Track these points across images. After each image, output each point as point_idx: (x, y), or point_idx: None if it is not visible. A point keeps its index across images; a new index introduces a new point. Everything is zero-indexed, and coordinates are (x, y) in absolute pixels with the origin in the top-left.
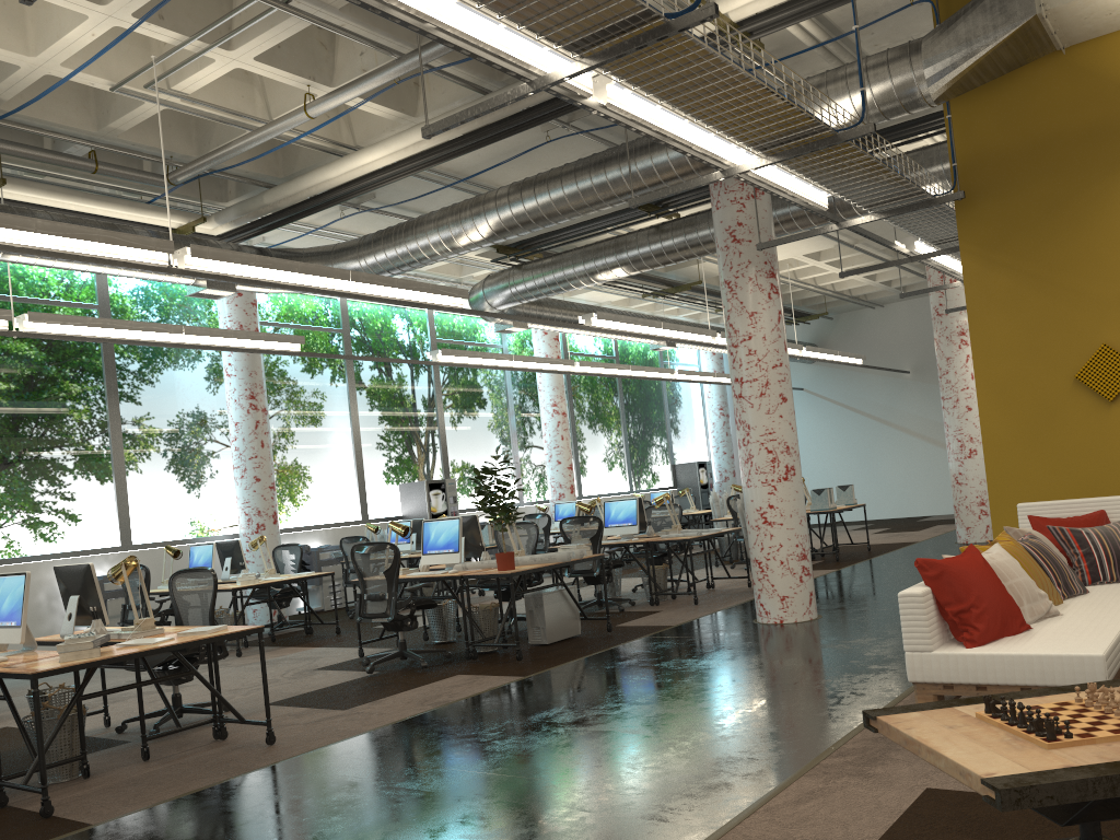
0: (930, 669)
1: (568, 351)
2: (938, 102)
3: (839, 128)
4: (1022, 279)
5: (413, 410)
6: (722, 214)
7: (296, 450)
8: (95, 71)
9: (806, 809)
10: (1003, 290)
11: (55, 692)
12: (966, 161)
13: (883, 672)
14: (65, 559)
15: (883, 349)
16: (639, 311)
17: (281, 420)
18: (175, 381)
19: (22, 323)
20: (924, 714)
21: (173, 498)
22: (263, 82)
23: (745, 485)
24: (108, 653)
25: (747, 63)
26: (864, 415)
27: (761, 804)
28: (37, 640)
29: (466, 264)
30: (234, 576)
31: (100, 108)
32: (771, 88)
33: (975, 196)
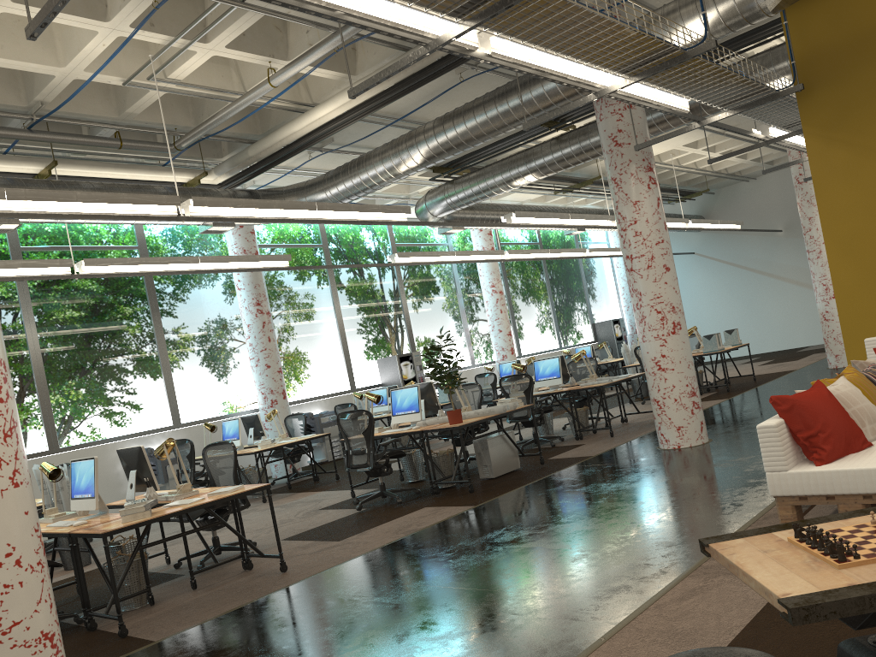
0: (787, 485)
1: (500, 242)
2: (775, 12)
3: (693, 44)
4: (857, 151)
5: (383, 301)
6: (605, 124)
7: (296, 340)
8: (110, 72)
9: (688, 605)
10: (842, 162)
11: (127, 542)
12: (803, 58)
13: (758, 484)
14: (133, 438)
15: (758, 214)
16: (554, 204)
17: (282, 319)
18: (200, 297)
19: (80, 267)
20: (747, 540)
21: (207, 386)
22: (236, 63)
23: (641, 340)
24: (157, 513)
25: (601, 6)
26: (746, 269)
27: (652, 602)
28: (111, 504)
29: (411, 183)
30: (257, 442)
31: (118, 99)
32: (624, 23)
33: (812, 86)
